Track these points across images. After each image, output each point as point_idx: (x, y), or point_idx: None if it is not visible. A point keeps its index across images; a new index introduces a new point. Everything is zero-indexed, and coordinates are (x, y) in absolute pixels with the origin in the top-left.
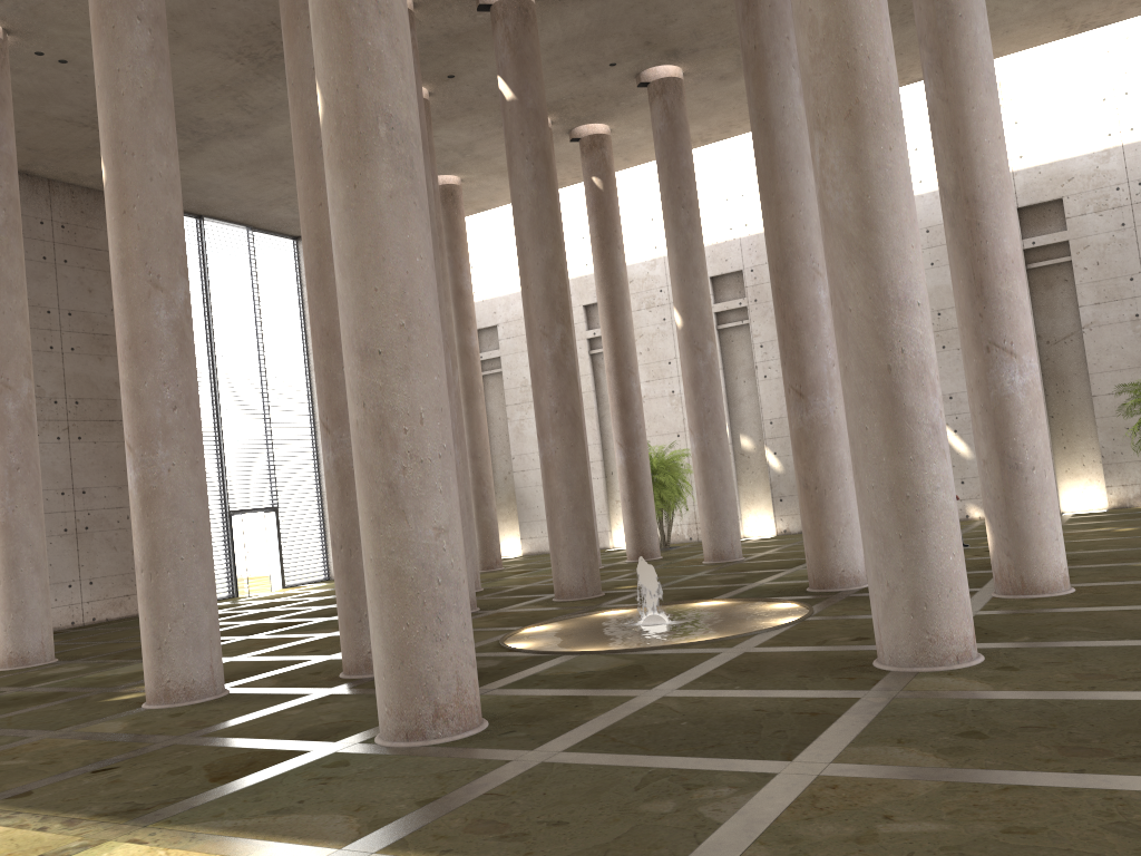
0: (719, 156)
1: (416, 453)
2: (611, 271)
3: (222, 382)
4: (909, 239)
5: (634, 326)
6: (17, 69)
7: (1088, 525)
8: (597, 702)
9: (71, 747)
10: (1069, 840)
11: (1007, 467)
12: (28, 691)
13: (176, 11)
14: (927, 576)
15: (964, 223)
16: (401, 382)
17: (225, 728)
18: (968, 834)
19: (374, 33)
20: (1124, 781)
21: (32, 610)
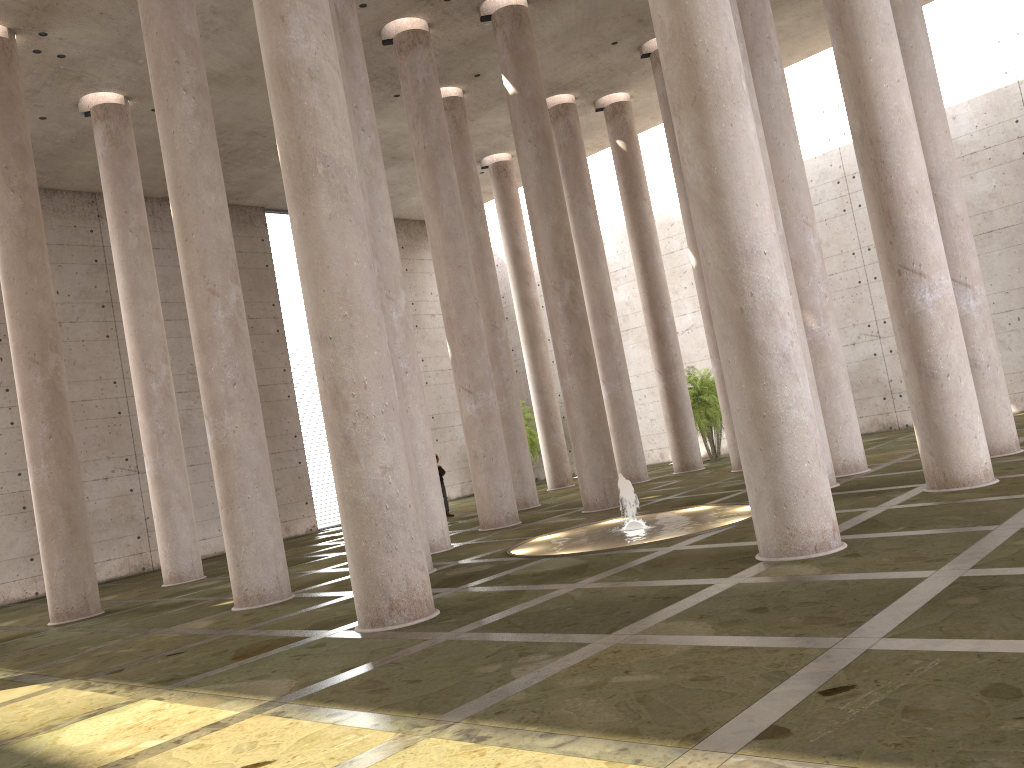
0: None
1: (362, 411)
2: (639, 221)
3: None
4: (754, 199)
5: (678, 264)
6: (142, 124)
7: None
8: (527, 595)
9: (168, 639)
10: (726, 684)
11: (924, 376)
12: (170, 601)
13: (245, 62)
14: (785, 481)
15: (870, 162)
16: (347, 359)
17: (270, 623)
18: (666, 682)
19: (309, 95)
20: (820, 642)
21: (183, 539)
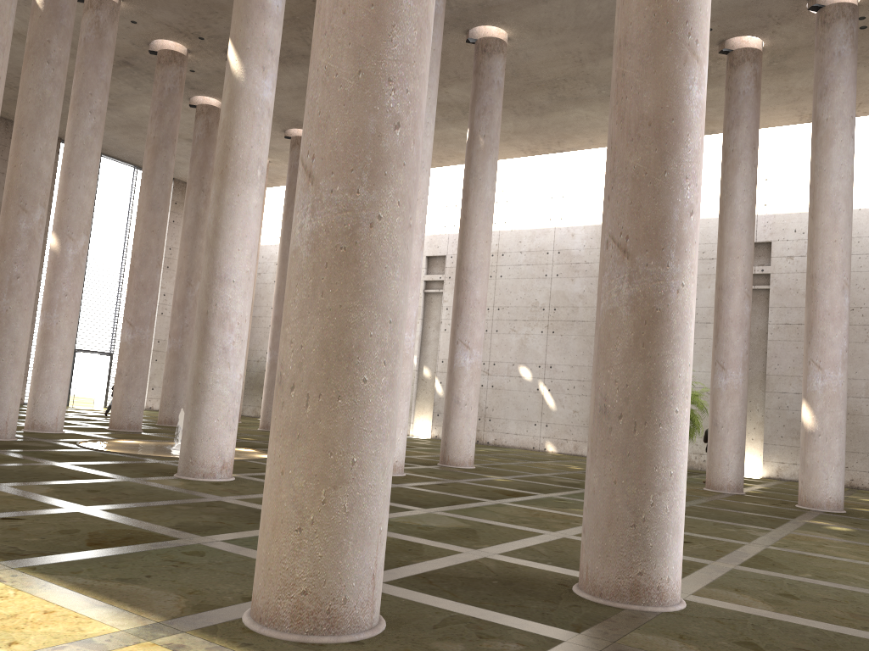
0: (448, 177)
1: None
2: None
3: (89, 264)
4: (238, 245)
5: None
6: None
7: (574, 464)
8: (19, 461)
9: None
10: None
11: None
12: None
13: None
14: (198, 428)
15: None
16: None
17: None
18: None
19: None
20: (70, 505)
21: None
